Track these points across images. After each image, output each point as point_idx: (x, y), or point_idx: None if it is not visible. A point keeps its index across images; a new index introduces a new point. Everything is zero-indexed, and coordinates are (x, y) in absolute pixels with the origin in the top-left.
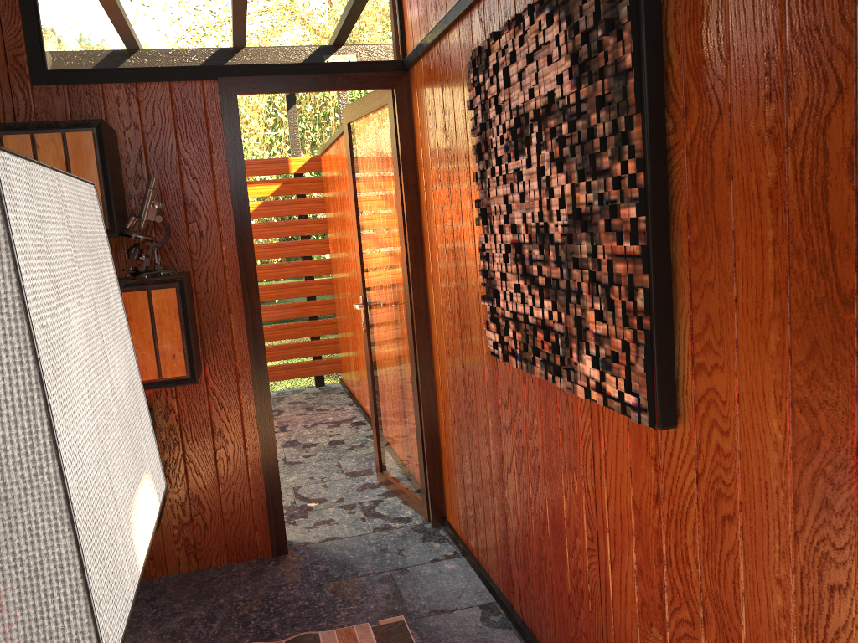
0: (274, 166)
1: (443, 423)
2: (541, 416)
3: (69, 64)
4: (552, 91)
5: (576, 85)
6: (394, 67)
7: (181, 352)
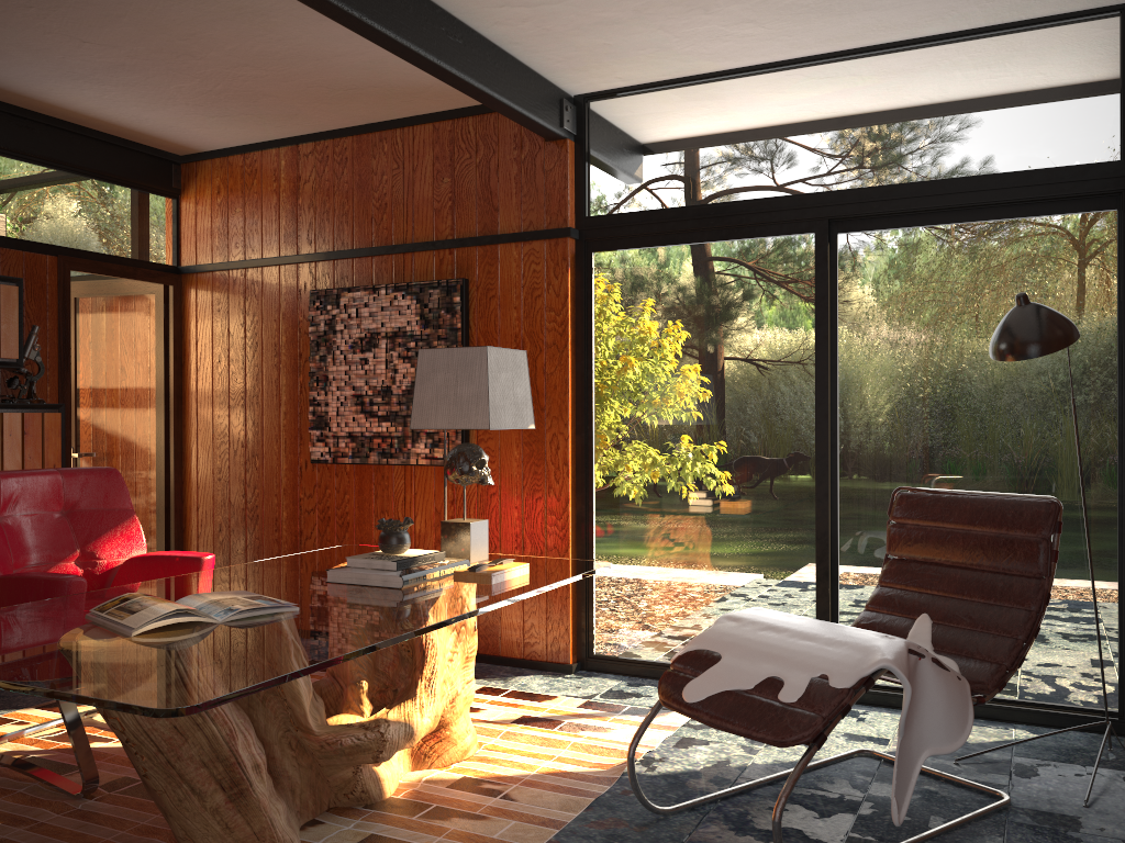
0: None
1: (197, 537)
2: (354, 491)
3: None
4: (400, 326)
5: (423, 328)
6: (172, 270)
7: (60, 463)
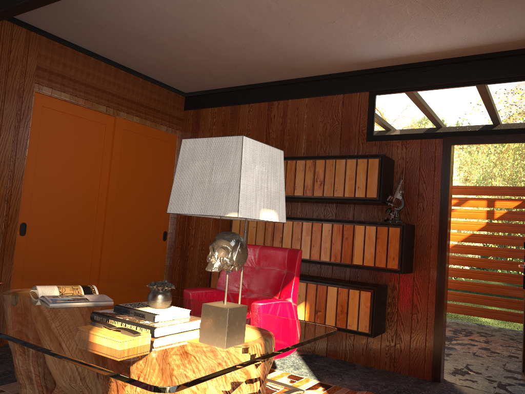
0: (518, 191)
1: None
2: None
3: (381, 133)
4: None
5: None
6: None
7: (397, 257)
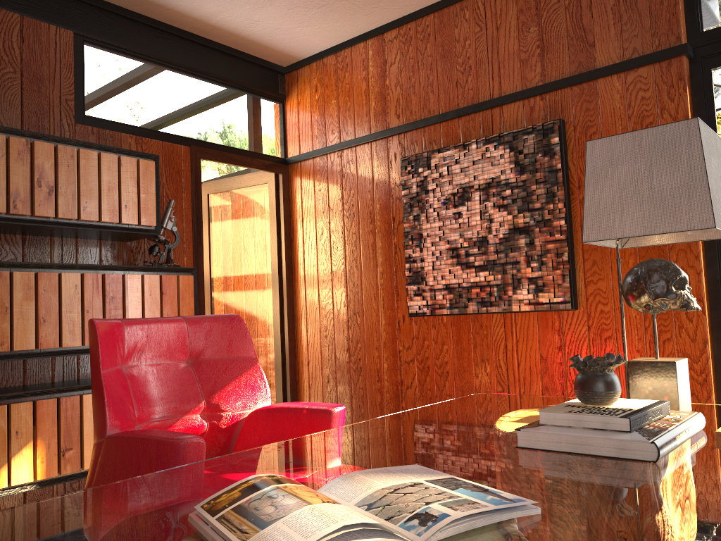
0: None
1: (308, 388)
2: (452, 342)
3: (99, 115)
4: (492, 177)
5: (519, 174)
6: (280, 161)
7: None
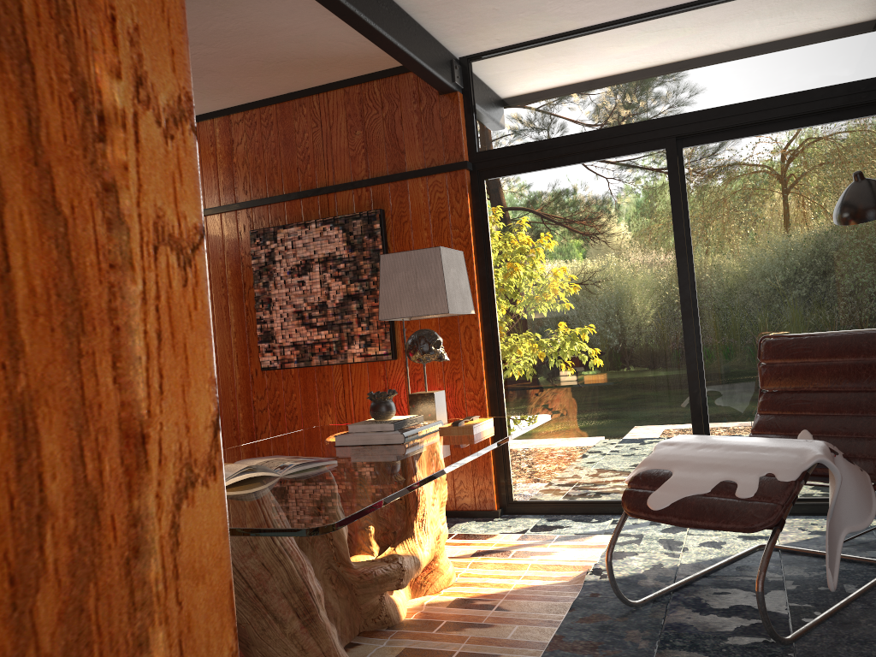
0: None
1: None
2: (300, 390)
3: None
4: (329, 252)
5: (350, 251)
6: None
7: None
